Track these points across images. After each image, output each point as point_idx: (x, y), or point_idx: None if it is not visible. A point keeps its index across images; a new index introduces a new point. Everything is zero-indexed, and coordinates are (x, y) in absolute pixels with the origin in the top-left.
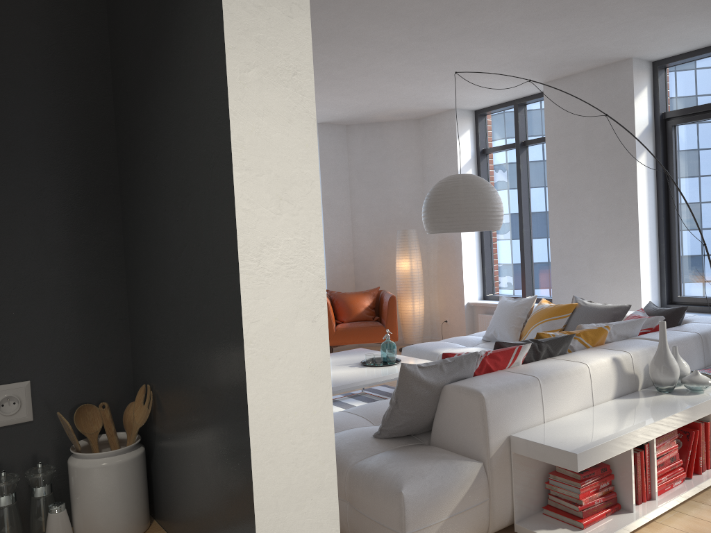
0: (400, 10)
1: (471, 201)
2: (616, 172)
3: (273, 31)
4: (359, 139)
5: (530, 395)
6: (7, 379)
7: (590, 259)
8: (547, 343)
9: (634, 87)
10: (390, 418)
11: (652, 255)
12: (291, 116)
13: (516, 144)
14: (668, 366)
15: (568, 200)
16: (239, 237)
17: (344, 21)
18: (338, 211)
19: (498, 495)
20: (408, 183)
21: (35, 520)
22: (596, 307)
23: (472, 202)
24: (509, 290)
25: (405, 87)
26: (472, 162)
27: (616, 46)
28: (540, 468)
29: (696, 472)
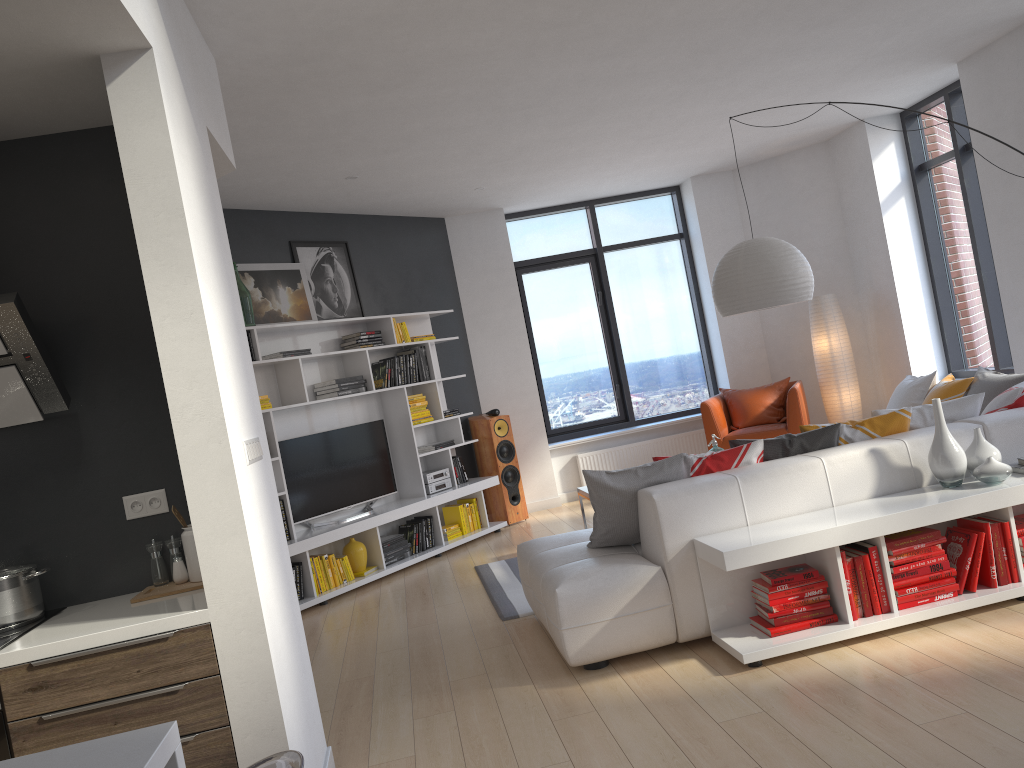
0: (638, 70)
1: (752, 273)
2: None
3: (176, 295)
4: (750, 184)
5: (722, 496)
6: (153, 488)
7: None
8: (802, 437)
9: None
10: (596, 527)
11: None
12: (192, 336)
13: (954, 151)
14: (942, 454)
15: (1011, 225)
16: (169, 404)
17: (589, 95)
18: None
19: (684, 600)
20: (824, 231)
21: (171, 567)
22: (993, 381)
23: (752, 274)
24: (983, 361)
25: (754, 120)
26: (904, 186)
27: (1001, 4)
28: (745, 575)
29: (989, 585)
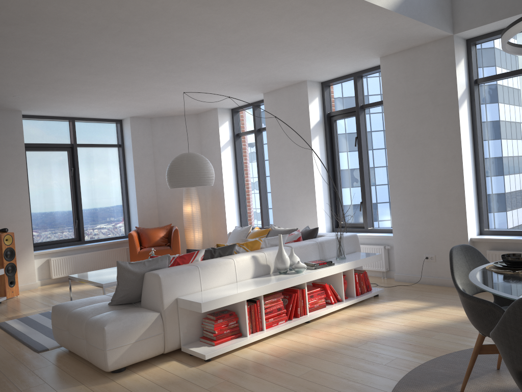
0: (144, 57)
1: (190, 169)
2: (302, 148)
3: None
4: (159, 127)
5: (191, 276)
6: None
7: (292, 202)
8: (219, 249)
9: (309, 97)
10: (116, 293)
11: (325, 198)
12: None
13: (254, 130)
14: (282, 259)
15: (279, 166)
16: None
17: (112, 62)
18: (145, 174)
19: (170, 330)
20: None
21: None
22: (279, 230)
23: (191, 169)
24: (255, 223)
25: (176, 96)
26: (230, 141)
27: (291, 74)
28: (199, 316)
29: (297, 316)
